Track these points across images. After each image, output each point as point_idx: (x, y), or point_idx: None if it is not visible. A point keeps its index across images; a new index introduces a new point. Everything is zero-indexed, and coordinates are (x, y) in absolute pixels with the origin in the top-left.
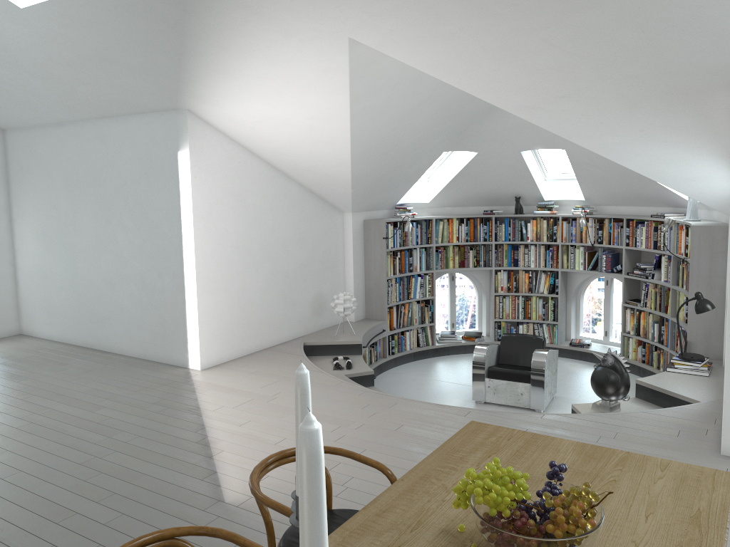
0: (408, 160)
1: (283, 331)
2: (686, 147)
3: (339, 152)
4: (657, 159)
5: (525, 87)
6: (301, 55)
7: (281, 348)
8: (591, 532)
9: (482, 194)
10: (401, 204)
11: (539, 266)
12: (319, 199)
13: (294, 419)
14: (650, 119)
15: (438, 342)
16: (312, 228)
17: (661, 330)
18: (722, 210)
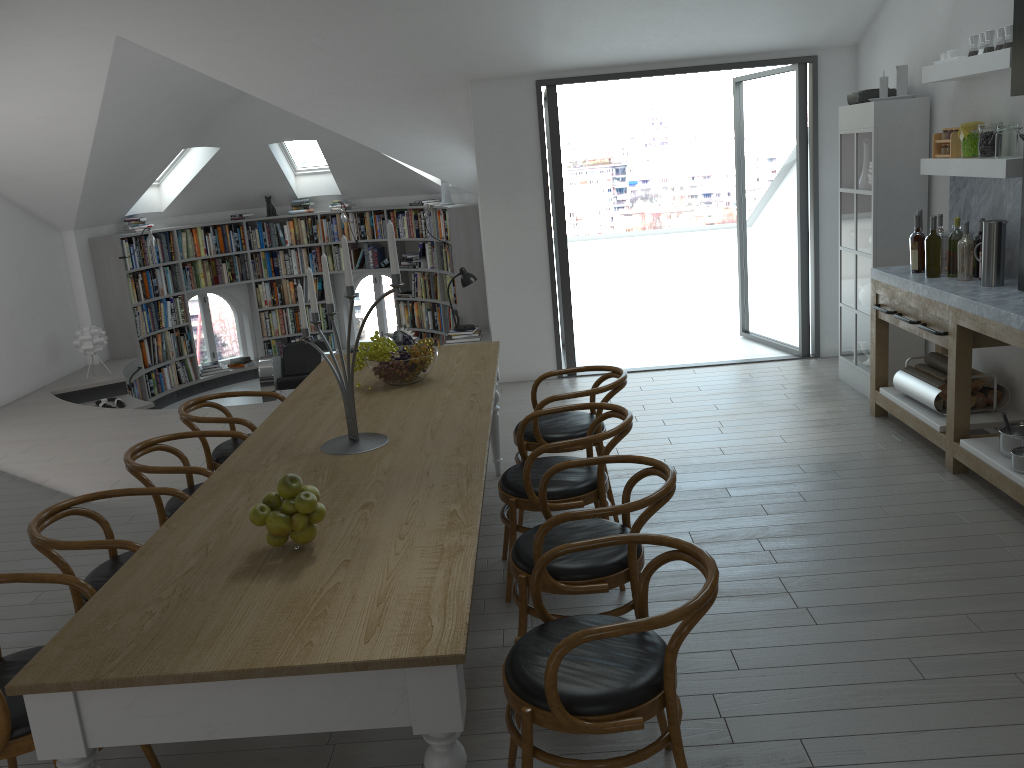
0: (146, 161)
1: (19, 383)
2: (437, 136)
3: (75, 155)
4: (414, 147)
5: (297, 85)
6: (53, 50)
7: (26, 401)
8: (434, 353)
9: (227, 196)
10: (131, 215)
11: (303, 272)
12: (31, 217)
13: (106, 444)
14: (406, 112)
15: (201, 375)
16: (30, 254)
17: (435, 316)
18: (471, 191)
